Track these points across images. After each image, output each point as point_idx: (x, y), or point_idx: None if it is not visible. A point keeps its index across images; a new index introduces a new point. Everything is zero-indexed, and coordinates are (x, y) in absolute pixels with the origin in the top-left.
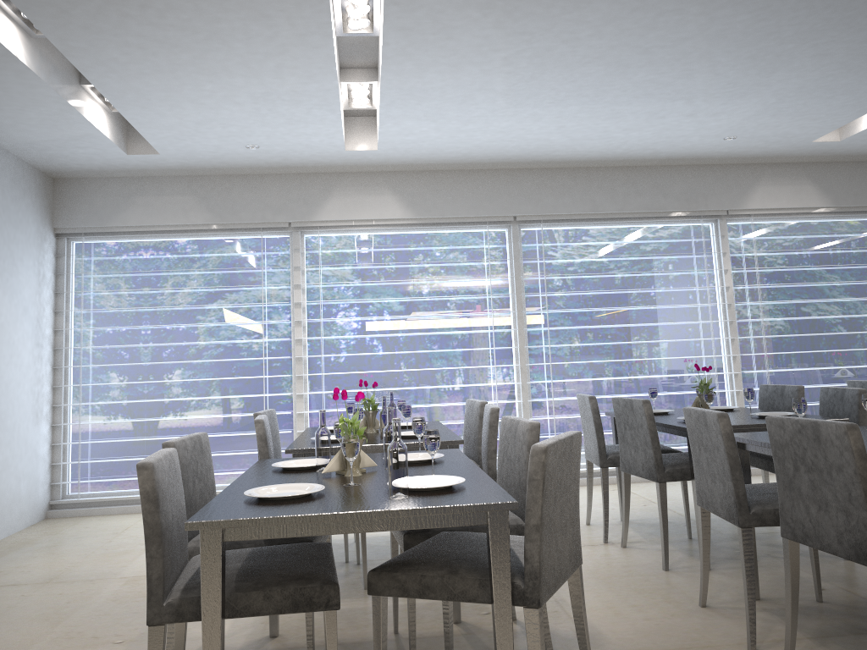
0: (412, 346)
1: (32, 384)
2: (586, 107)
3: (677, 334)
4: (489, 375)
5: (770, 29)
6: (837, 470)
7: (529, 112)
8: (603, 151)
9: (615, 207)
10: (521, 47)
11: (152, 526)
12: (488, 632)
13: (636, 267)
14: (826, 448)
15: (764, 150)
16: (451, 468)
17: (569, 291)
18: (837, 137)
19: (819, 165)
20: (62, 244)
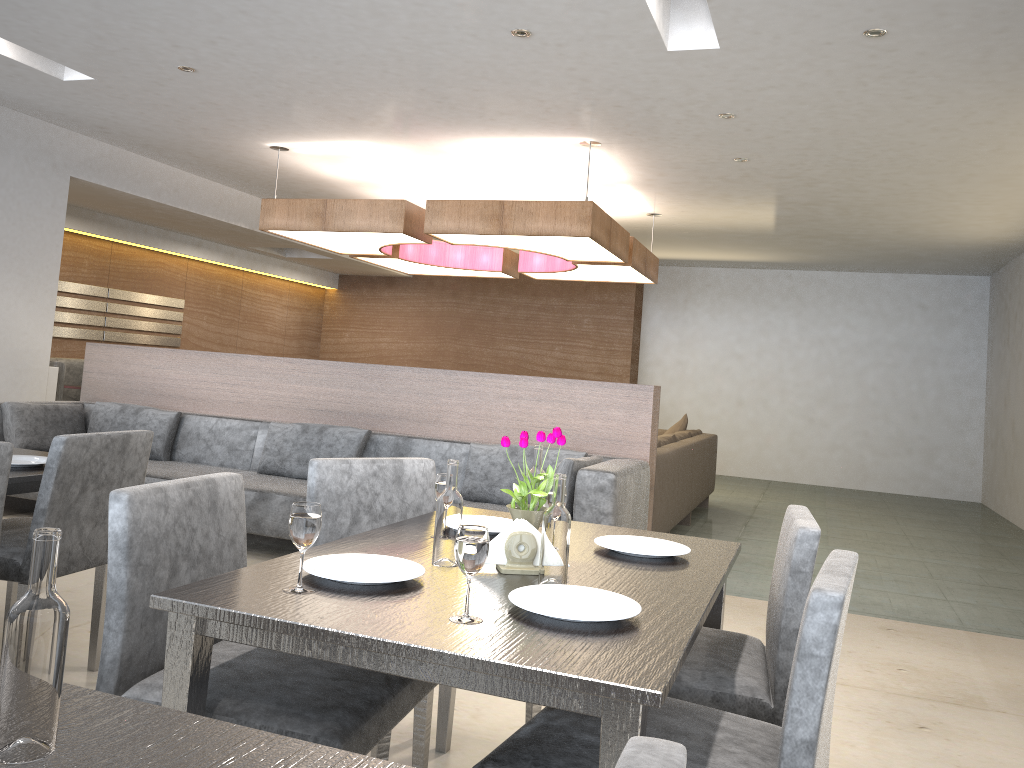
0: None
1: None
2: None
3: None
4: None
5: None
6: (129, 477)
7: None
8: None
9: None
10: None
11: None
12: None
13: None
14: (128, 457)
15: None
16: (376, 545)
17: None
18: None
19: None
20: None
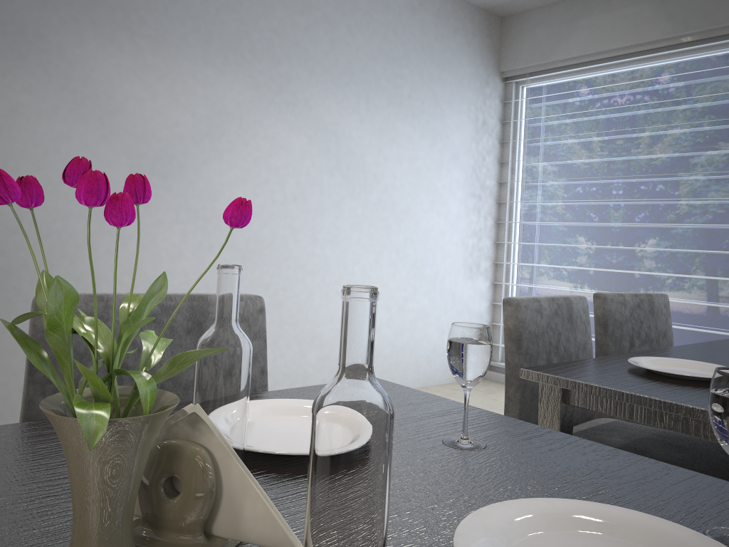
0: None
1: (463, 236)
2: None
3: None
4: None
5: None
6: None
7: None
8: None
9: None
10: None
11: None
12: None
13: None
14: None
15: None
16: None
17: None
18: None
19: None
20: (509, 89)
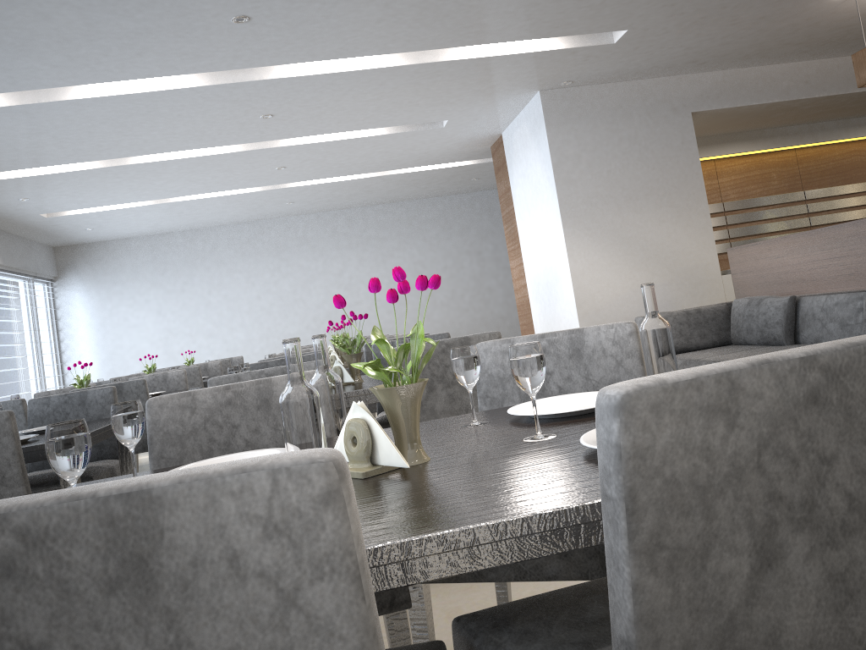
0: None
1: None
2: None
3: None
4: None
5: None
6: None
7: None
8: None
9: None
10: None
11: None
12: None
13: None
14: None
15: None
16: None
17: None
18: None
19: None
20: None
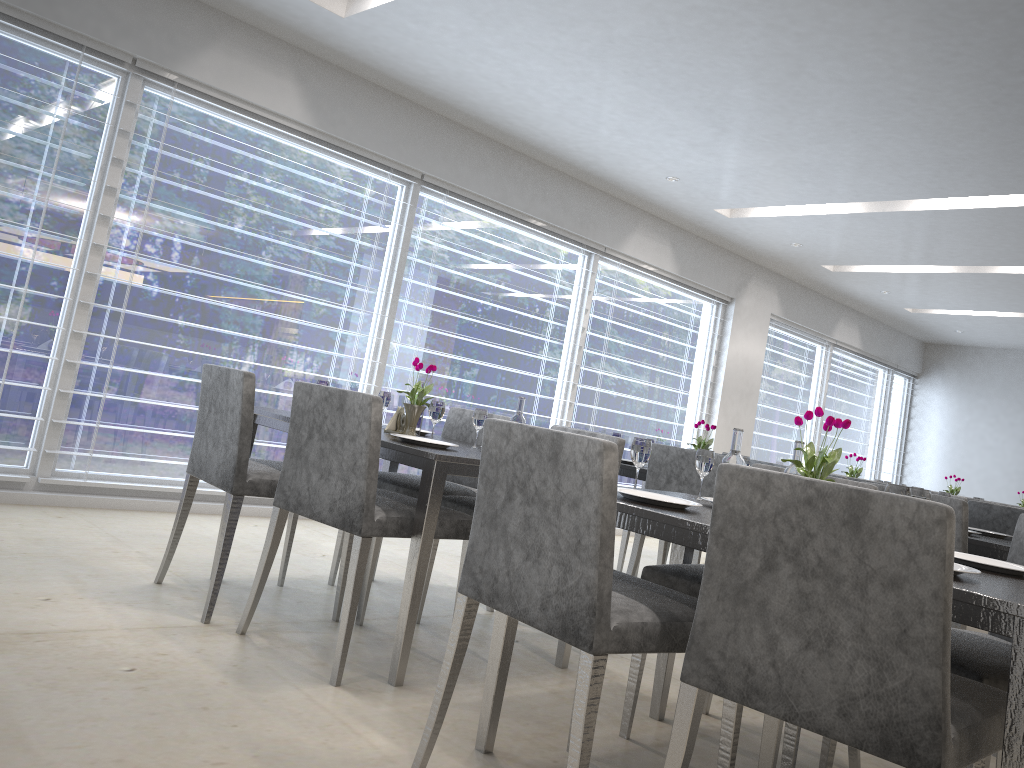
0: (254, 303)
1: None
2: (642, 93)
3: (528, 366)
4: (337, 366)
5: (898, 109)
6: None
7: (585, 70)
8: (555, 140)
9: (522, 206)
10: (729, 7)
11: (950, 614)
12: (717, 733)
13: (513, 279)
14: None
15: (670, 200)
16: None
17: (446, 286)
18: (729, 213)
19: (679, 231)
20: None
